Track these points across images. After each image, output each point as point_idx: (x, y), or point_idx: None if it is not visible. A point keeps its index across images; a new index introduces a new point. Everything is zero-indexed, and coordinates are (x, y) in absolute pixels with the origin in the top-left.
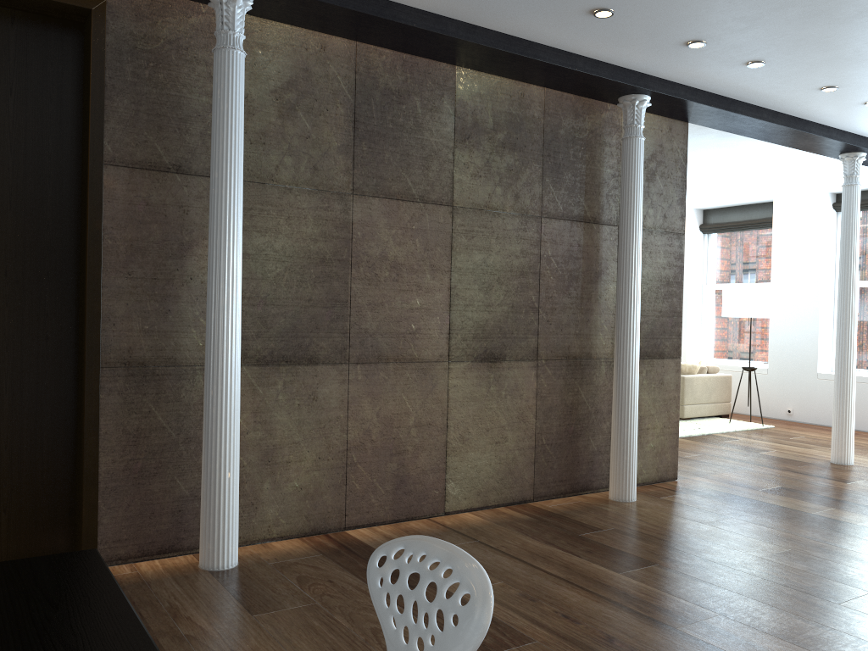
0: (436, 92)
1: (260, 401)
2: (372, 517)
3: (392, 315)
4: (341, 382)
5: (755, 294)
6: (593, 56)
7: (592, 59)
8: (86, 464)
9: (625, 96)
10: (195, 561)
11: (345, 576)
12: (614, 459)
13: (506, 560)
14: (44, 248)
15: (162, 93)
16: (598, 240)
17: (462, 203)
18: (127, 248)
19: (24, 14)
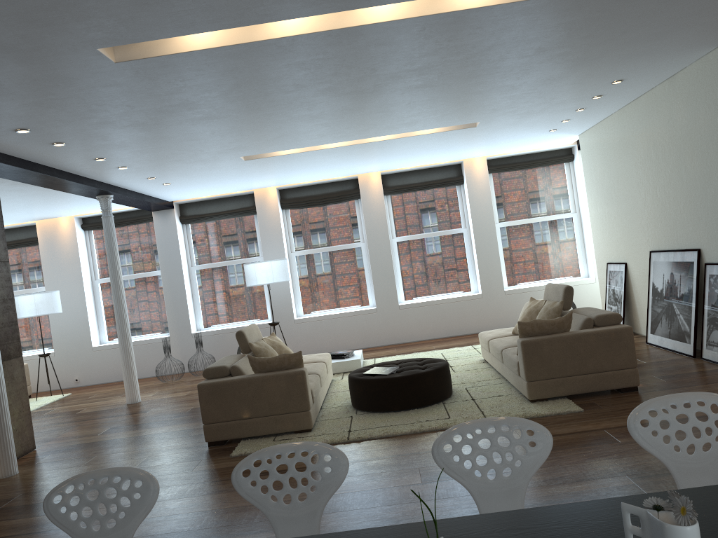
0: None
1: None
2: None
3: None
4: None
5: (41, 297)
6: None
7: None
8: None
9: None
10: None
11: None
12: None
13: None
14: None
15: None
16: None
17: None
18: None
19: None
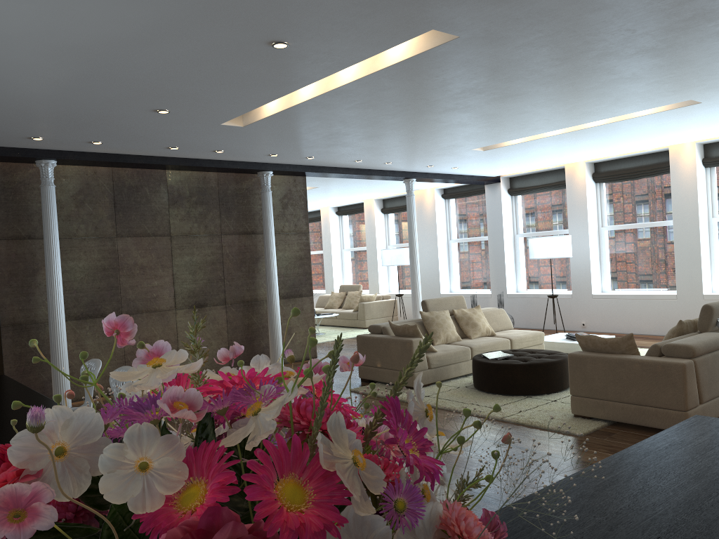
0: (157, 183)
1: (78, 336)
2: None
3: (142, 290)
4: None
5: (395, 252)
6: (232, 160)
7: (232, 161)
8: None
9: (259, 172)
10: None
11: None
12: (270, 349)
13: None
14: None
15: (19, 205)
16: (256, 242)
17: (176, 233)
18: (8, 274)
19: None
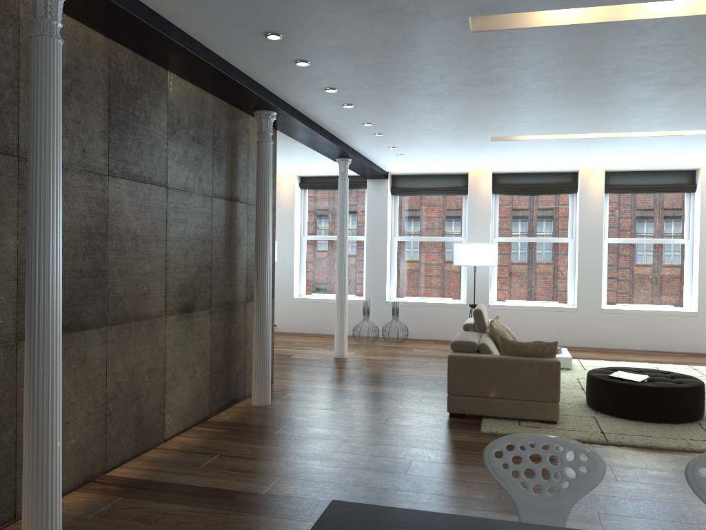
0: (157, 92)
1: None
2: (122, 457)
3: (133, 280)
4: (102, 343)
5: None
6: (262, 83)
7: (259, 84)
8: None
9: (263, 111)
10: None
11: (171, 506)
12: (258, 375)
13: (259, 462)
14: None
15: None
16: (239, 214)
17: (172, 184)
18: None
19: None
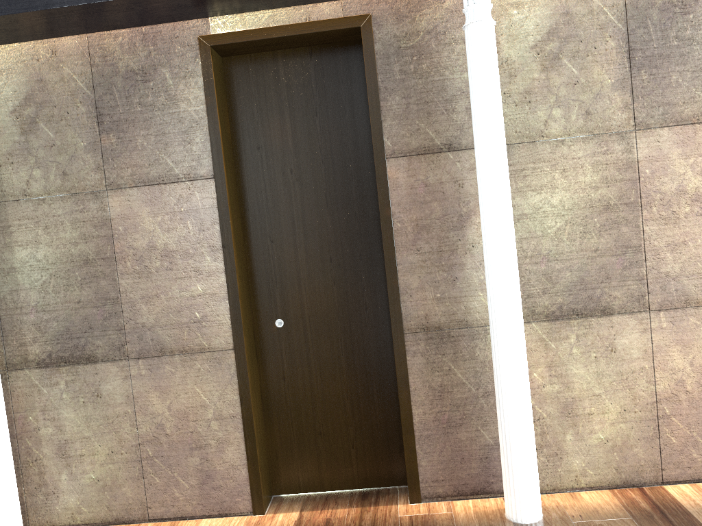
0: None
1: (553, 355)
2: (695, 473)
3: (698, 254)
4: (641, 332)
5: None
6: None
7: None
8: (402, 415)
9: None
10: (503, 507)
11: None
12: None
13: None
14: (355, 235)
15: (427, 81)
16: None
17: None
18: (413, 228)
19: (317, 47)
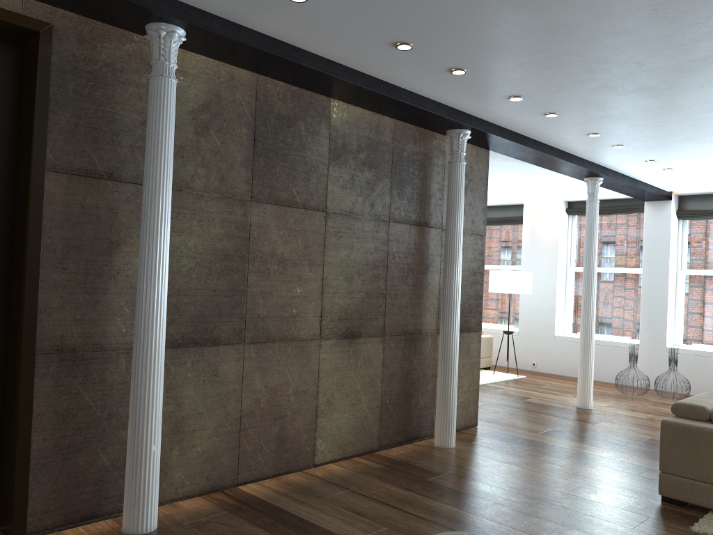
0: (316, 119)
1: (172, 379)
2: (259, 473)
3: (278, 302)
4: (237, 360)
5: (514, 276)
6: (437, 99)
7: (435, 101)
8: (20, 443)
9: (453, 129)
10: (116, 525)
11: (257, 531)
12: (440, 413)
13: (381, 507)
14: None
15: (98, 109)
16: (428, 240)
17: (333, 209)
18: (63, 246)
19: None
